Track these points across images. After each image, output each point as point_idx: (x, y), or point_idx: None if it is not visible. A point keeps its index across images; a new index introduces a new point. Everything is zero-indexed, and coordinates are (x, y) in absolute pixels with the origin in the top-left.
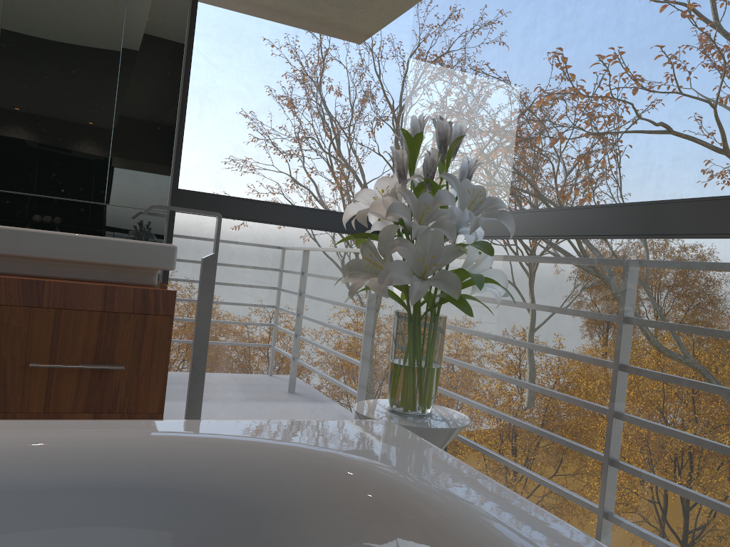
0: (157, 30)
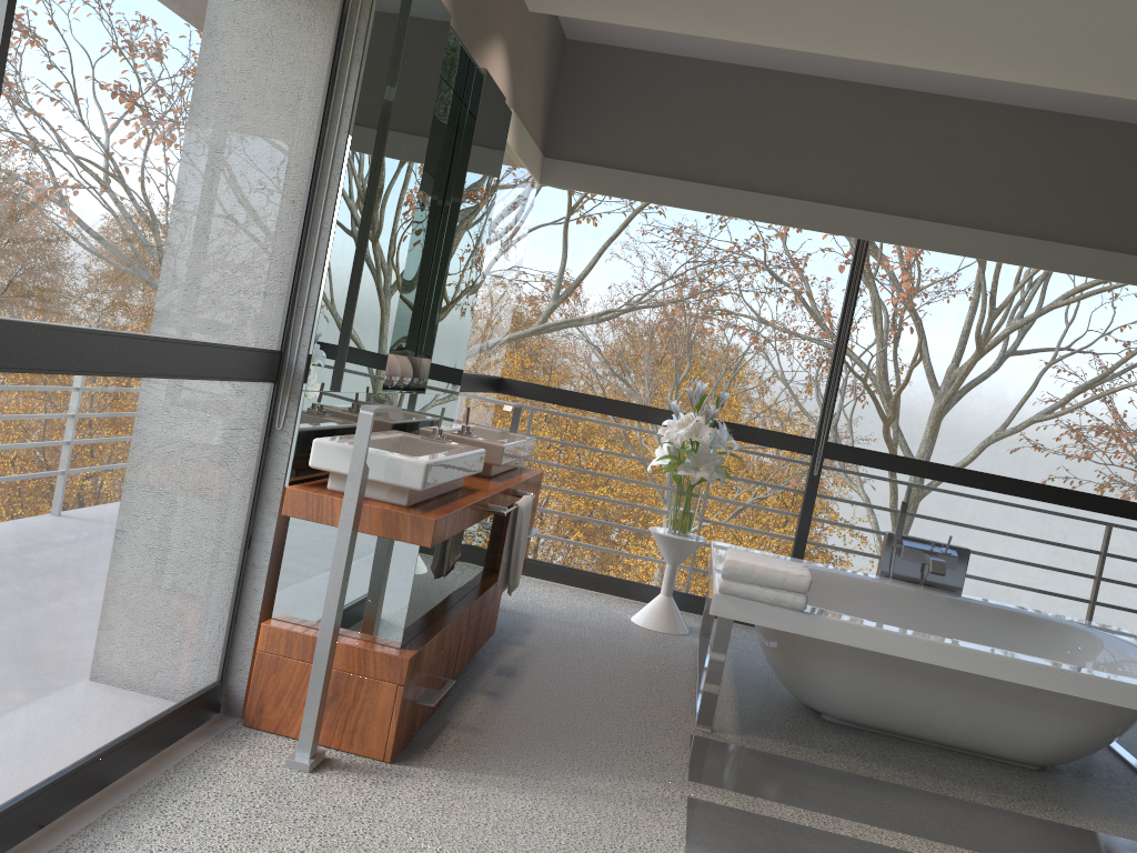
0: (481, 245)
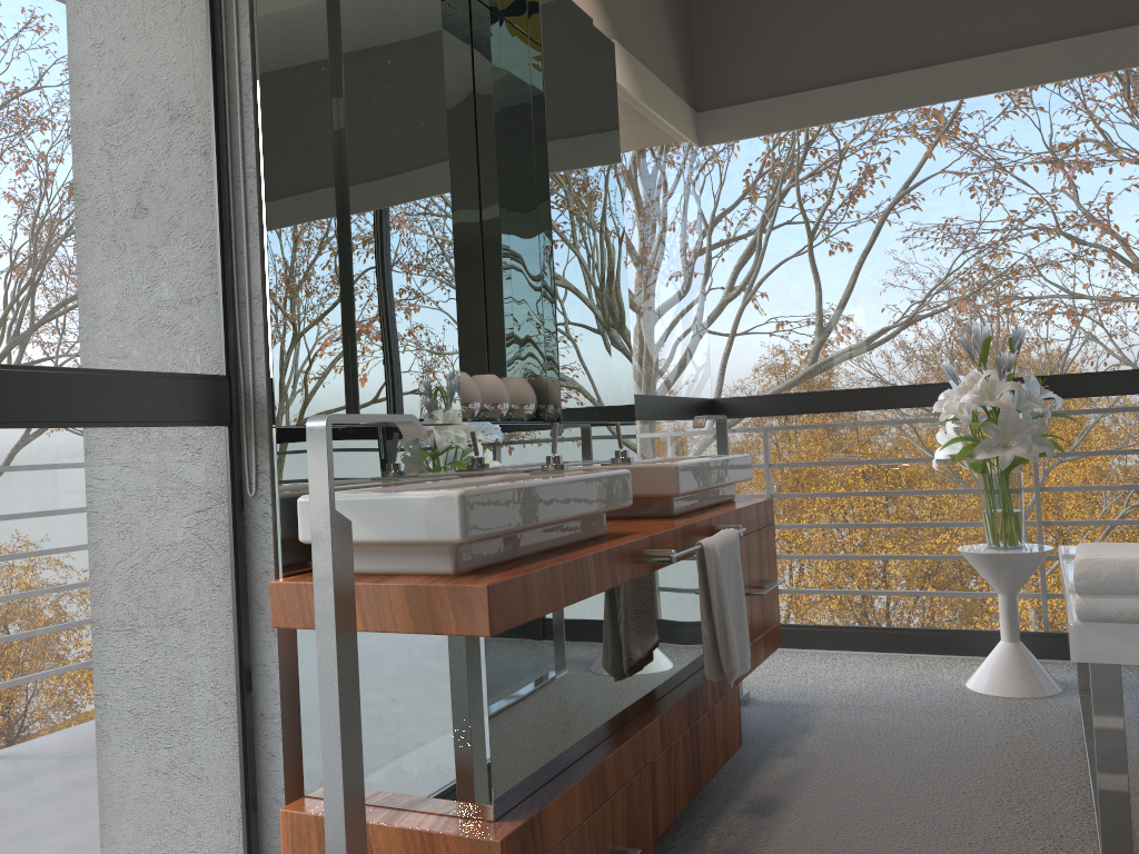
0: (612, 219)
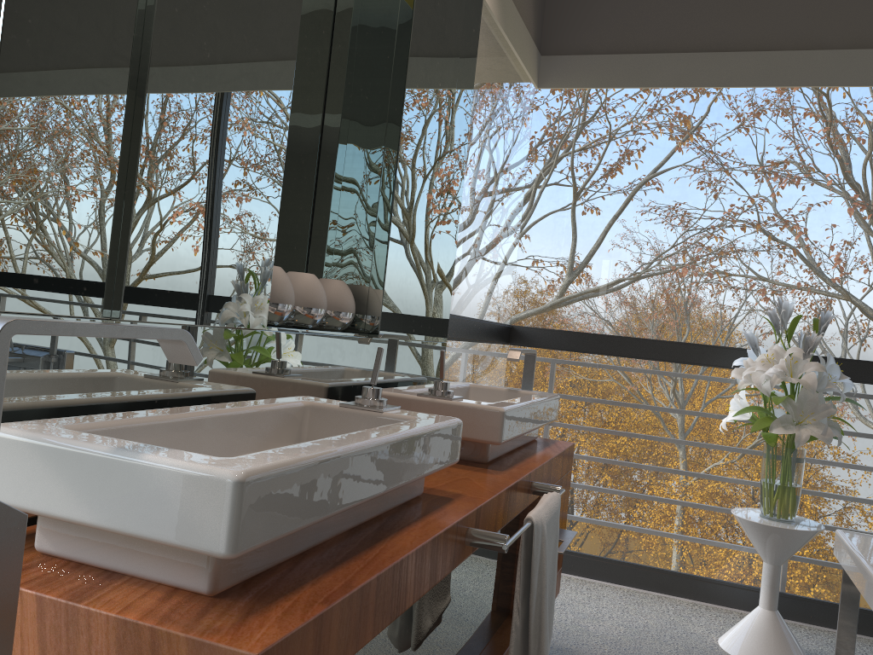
0: (458, 132)
